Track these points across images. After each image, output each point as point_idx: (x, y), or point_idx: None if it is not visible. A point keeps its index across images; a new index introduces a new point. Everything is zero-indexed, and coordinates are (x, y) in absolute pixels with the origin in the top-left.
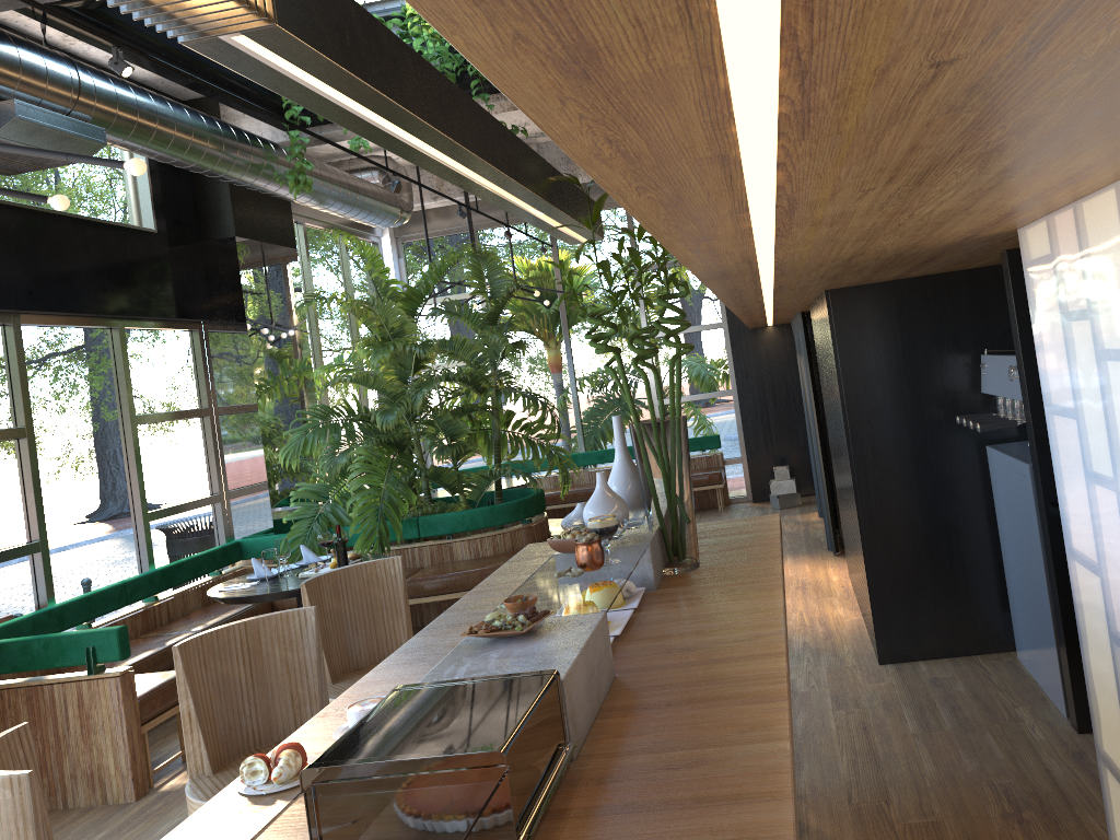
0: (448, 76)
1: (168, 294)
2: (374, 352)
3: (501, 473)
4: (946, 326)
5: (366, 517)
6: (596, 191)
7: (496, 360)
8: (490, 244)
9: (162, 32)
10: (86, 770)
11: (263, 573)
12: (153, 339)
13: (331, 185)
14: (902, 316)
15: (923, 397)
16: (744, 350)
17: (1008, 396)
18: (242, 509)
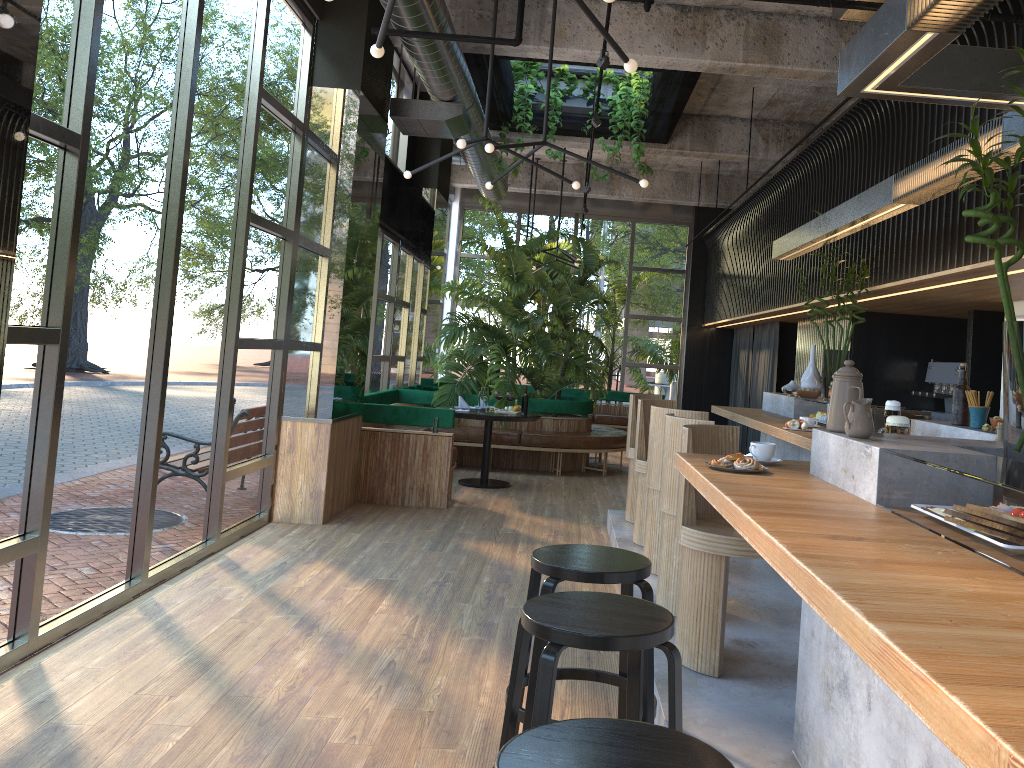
0: (616, 126)
1: (401, 218)
2: (514, 286)
3: (577, 381)
4: (911, 343)
5: (501, 390)
6: (614, 207)
7: (580, 308)
8: (529, 225)
9: (503, 71)
10: (420, 486)
11: (464, 406)
12: (385, 245)
13: (498, 169)
14: (890, 333)
15: (892, 378)
16: (695, 340)
17: (951, 382)
18: (401, 369)
